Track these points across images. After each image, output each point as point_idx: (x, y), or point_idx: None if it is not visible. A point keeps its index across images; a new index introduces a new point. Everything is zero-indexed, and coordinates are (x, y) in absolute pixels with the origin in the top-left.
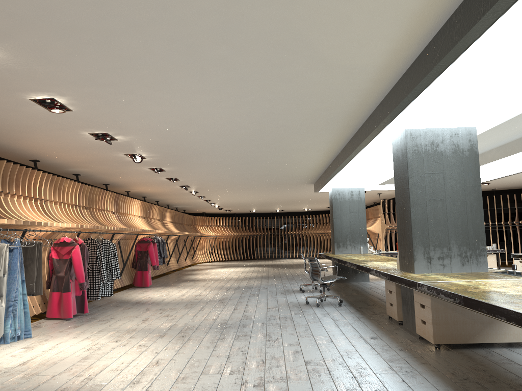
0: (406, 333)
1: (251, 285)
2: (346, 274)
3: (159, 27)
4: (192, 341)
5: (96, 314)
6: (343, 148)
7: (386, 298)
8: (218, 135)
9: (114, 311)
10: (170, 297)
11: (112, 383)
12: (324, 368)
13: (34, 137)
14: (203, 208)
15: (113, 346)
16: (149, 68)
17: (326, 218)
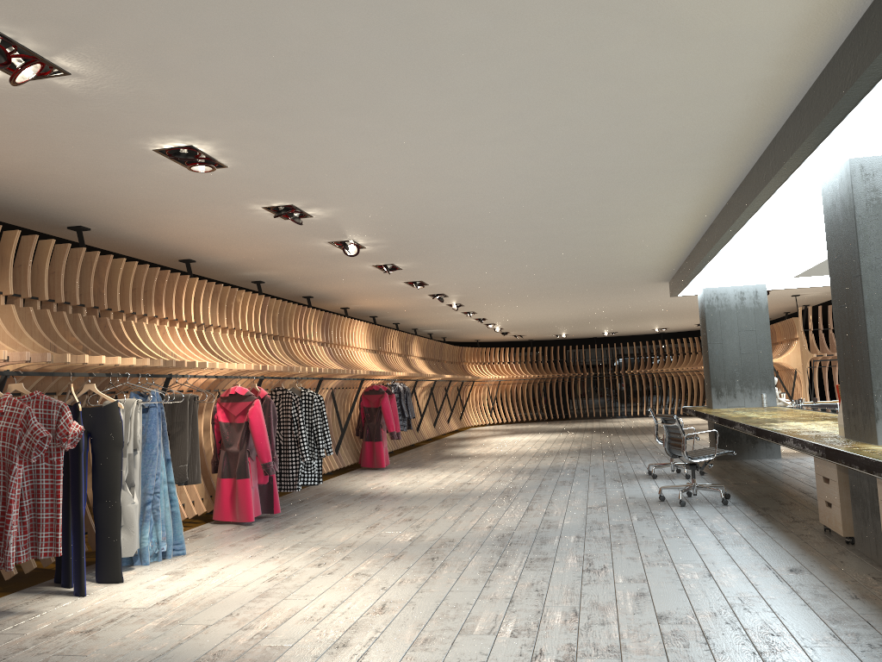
0: (862, 562)
1: (559, 465)
2: (736, 444)
3: None
4: (448, 568)
5: (293, 516)
6: (723, 209)
7: (817, 492)
8: (484, 196)
9: (323, 510)
10: (418, 486)
11: (301, 644)
12: (695, 630)
13: (177, 219)
14: (475, 334)
15: (312, 574)
16: (342, 72)
17: (695, 345)
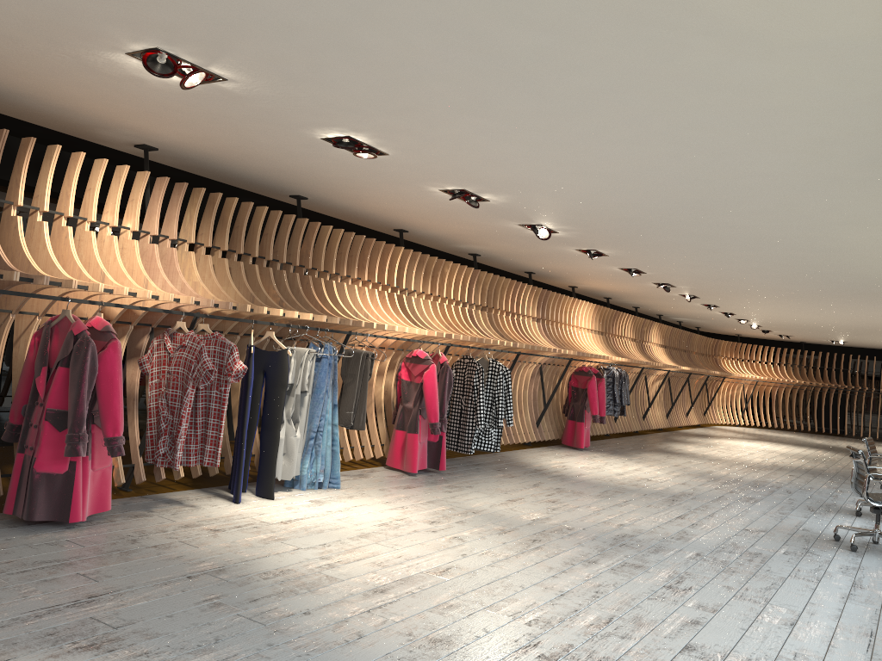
0: None
1: (766, 481)
2: None
3: (397, 8)
4: (538, 552)
5: (456, 476)
6: None
7: None
8: (650, 193)
9: (486, 476)
10: (597, 472)
11: (351, 581)
12: None
13: (373, 195)
14: (732, 328)
15: (419, 528)
16: (440, 79)
17: None
